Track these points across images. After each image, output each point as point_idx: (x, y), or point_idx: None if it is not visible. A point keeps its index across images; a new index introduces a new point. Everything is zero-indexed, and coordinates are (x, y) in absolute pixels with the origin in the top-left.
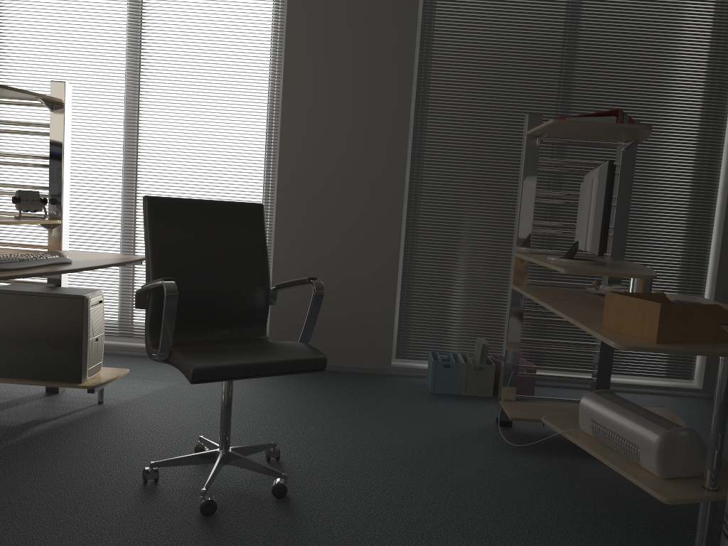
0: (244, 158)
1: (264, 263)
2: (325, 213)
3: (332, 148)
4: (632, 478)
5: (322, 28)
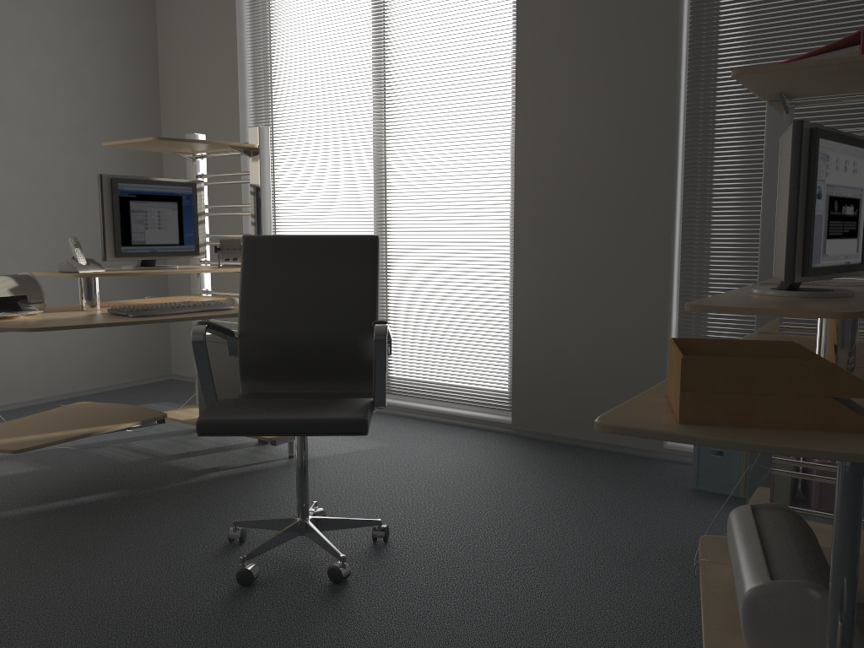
0: (488, 184)
1: (370, 305)
2: (571, 243)
3: (575, 158)
4: None
5: (557, 8)
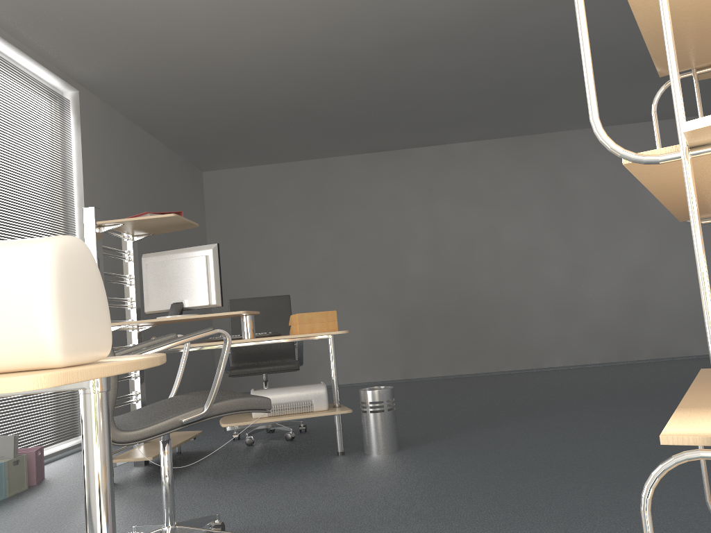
0: None
1: None
2: None
3: None
4: (325, 413)
5: None
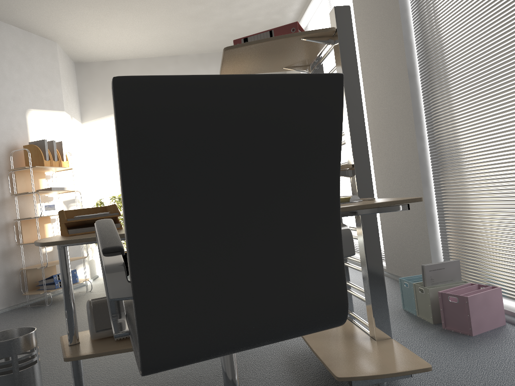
0: None
1: None
2: (387, 156)
3: (381, 104)
4: None
5: (365, 21)
